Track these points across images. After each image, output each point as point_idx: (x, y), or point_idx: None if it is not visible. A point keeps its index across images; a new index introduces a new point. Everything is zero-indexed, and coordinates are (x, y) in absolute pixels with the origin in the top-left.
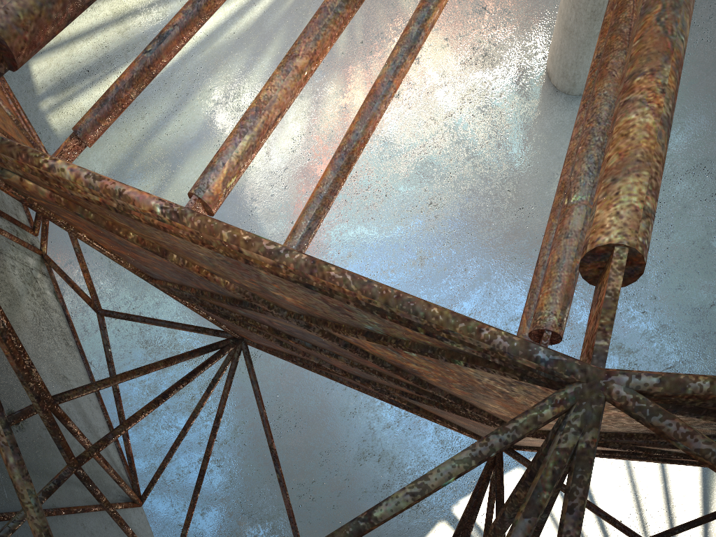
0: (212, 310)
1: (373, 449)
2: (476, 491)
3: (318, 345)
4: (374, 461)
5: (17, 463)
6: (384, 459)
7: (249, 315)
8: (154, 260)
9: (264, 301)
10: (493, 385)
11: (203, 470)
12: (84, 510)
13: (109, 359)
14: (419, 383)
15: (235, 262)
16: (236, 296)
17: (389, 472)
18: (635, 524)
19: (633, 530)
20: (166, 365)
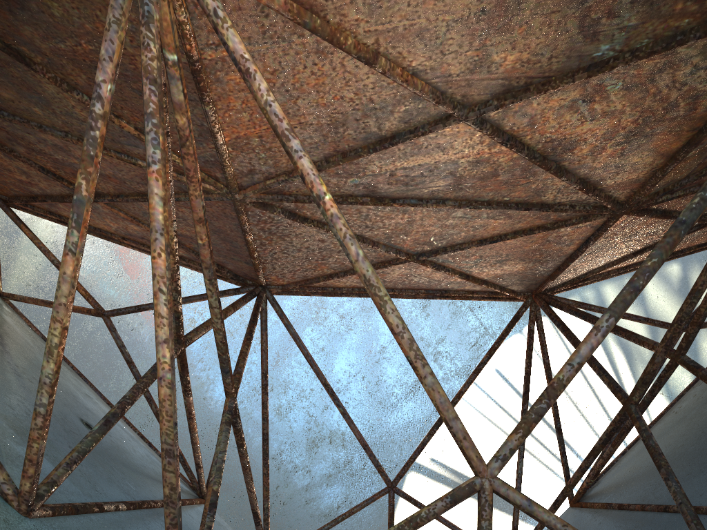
0: (292, 215)
1: (321, 433)
2: (530, 344)
3: (428, 194)
4: (326, 444)
5: (365, 256)
6: (335, 438)
7: (359, 184)
8: (311, 112)
9: (450, 100)
10: (695, 86)
11: (266, 434)
12: (183, 502)
13: (129, 359)
14: (559, 171)
15: (501, 0)
16: (394, 127)
17: (344, 449)
18: (569, 406)
19: (569, 412)
20: (234, 309)
